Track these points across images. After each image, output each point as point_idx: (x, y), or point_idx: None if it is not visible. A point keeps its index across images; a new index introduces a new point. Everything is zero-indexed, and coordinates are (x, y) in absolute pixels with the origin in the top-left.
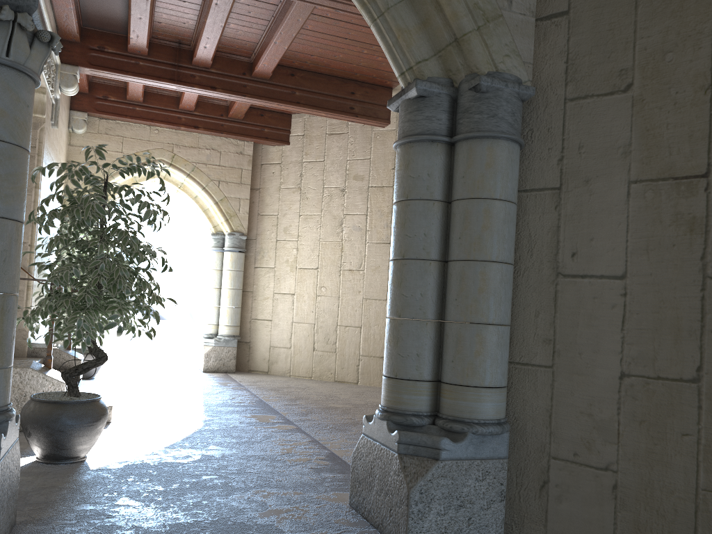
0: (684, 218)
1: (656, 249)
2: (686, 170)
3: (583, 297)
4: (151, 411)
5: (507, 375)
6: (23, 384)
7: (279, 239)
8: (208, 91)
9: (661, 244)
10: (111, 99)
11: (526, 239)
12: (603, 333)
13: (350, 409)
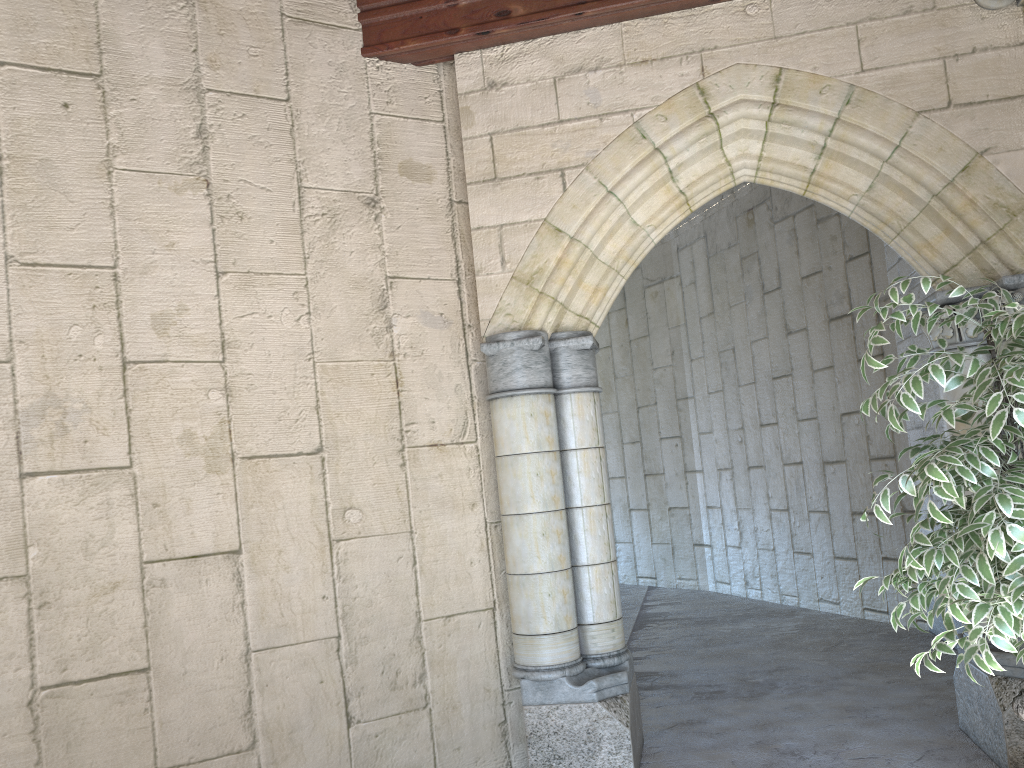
0: None
1: None
2: None
3: None
4: None
5: None
6: None
7: None
8: None
9: None
10: None
11: None
12: None
13: None
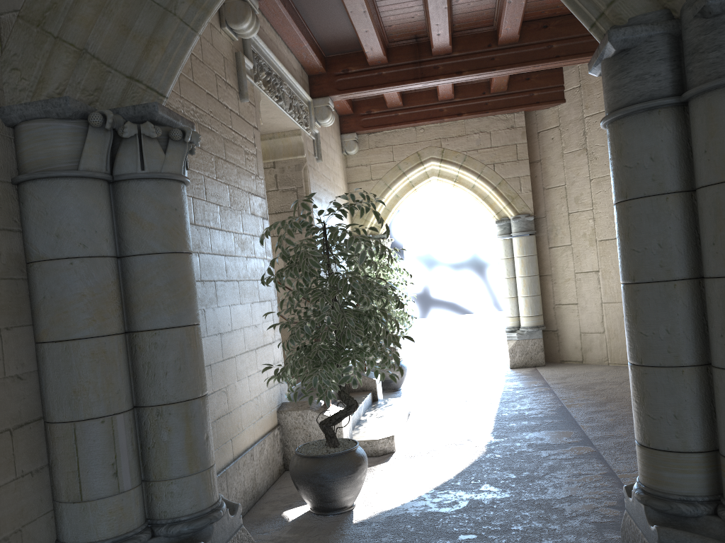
0: None
1: None
2: None
3: None
4: (439, 433)
5: None
6: (306, 425)
7: (570, 212)
8: (454, 78)
9: None
10: (374, 112)
11: None
12: None
13: None
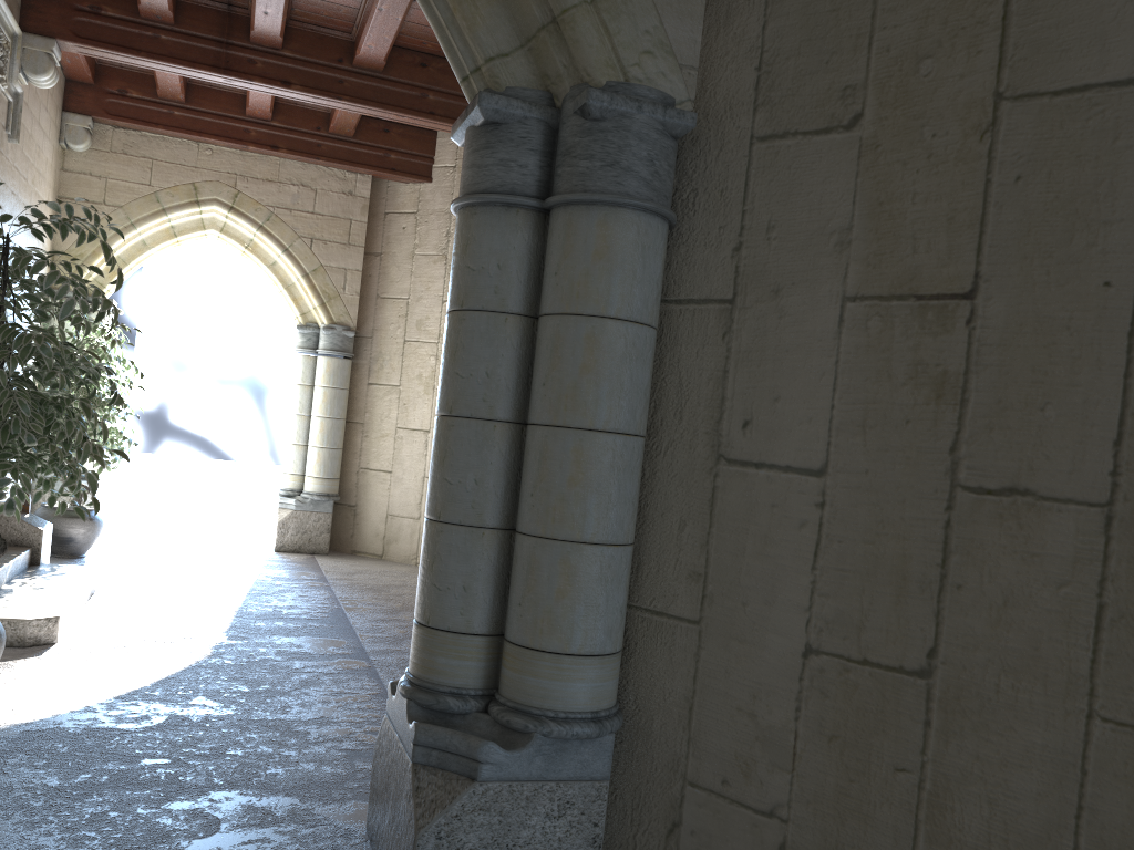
0: (929, 373)
1: (878, 426)
2: (939, 282)
3: (755, 502)
4: (139, 625)
5: (619, 633)
6: None
7: (408, 339)
8: (278, 88)
9: (887, 418)
10: (133, 96)
11: (674, 390)
12: (782, 571)
13: None
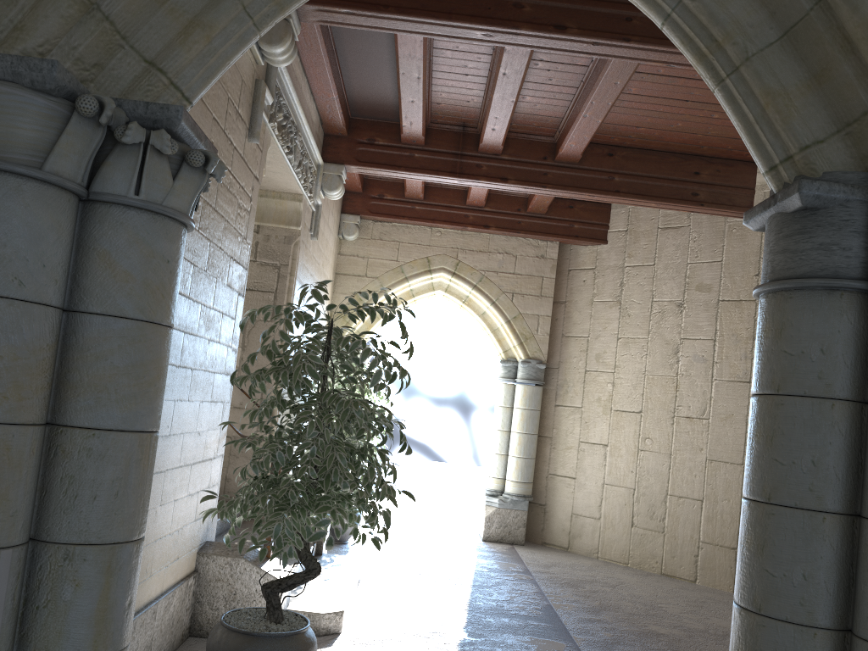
0: None
1: None
2: None
3: None
4: (397, 616)
5: None
6: (234, 578)
7: (588, 369)
8: (497, 183)
9: None
10: (387, 198)
11: None
12: None
13: (679, 641)
